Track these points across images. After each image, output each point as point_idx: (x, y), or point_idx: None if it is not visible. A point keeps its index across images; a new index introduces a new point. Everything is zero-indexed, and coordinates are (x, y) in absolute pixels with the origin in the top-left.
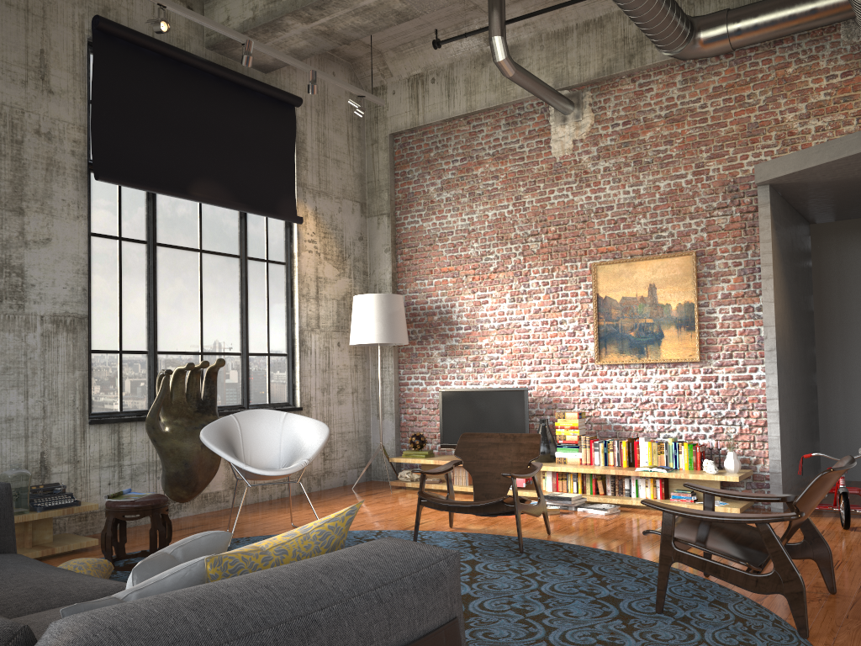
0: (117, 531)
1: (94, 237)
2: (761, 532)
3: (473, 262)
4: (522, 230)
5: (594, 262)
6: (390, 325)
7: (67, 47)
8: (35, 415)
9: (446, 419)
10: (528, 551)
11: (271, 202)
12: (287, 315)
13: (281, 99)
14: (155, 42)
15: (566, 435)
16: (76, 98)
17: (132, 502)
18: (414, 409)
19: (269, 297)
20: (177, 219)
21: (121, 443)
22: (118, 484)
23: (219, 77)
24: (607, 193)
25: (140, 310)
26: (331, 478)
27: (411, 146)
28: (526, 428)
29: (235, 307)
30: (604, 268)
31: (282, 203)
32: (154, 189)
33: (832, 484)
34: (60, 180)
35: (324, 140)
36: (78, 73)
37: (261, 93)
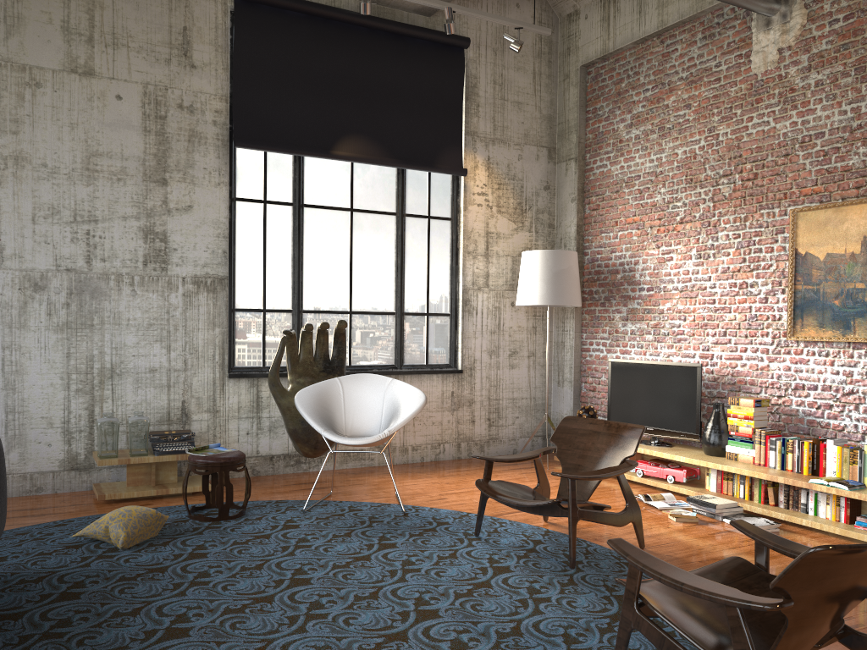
0: (208, 481)
1: (239, 202)
2: (728, 618)
3: (659, 211)
4: (713, 169)
5: (796, 207)
6: (554, 286)
7: (210, 21)
8: (177, 367)
9: (614, 393)
10: (584, 567)
11: (431, 155)
12: (451, 273)
13: (444, 43)
14: (295, 2)
15: (739, 426)
16: (218, 70)
17: (203, 458)
18: (594, 378)
19: (430, 255)
20: (326, 179)
21: (260, 397)
22: (256, 434)
23: (372, 29)
24: (817, 116)
25: (285, 271)
26: (497, 445)
27: (603, 78)
28: (697, 412)
29: (389, 266)
30: (807, 216)
31: (445, 155)
32: (293, 152)
33: (865, 567)
34: (202, 150)
35: (501, 82)
36: (220, 45)
37: (422, 39)
